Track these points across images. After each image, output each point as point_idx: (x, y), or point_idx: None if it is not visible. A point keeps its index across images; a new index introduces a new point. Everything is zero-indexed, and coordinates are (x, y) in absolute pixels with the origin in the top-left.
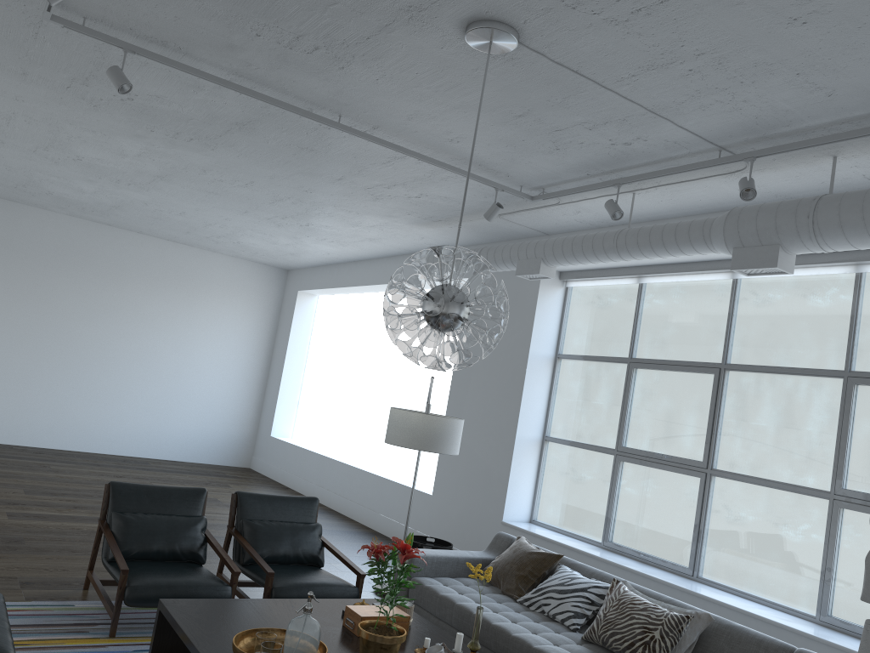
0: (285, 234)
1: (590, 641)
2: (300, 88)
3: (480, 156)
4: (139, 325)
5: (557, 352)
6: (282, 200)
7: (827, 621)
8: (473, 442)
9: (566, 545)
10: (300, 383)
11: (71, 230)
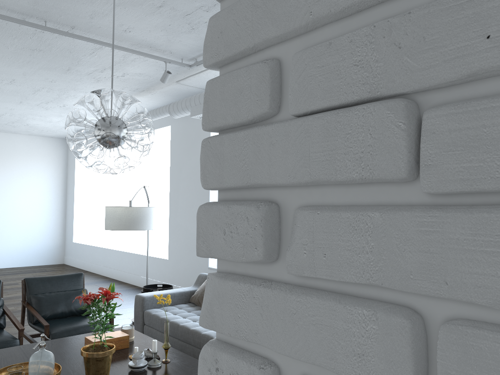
0: (54, 114)
1: None
2: (8, 3)
3: (148, 41)
4: None
5: None
6: (39, 90)
7: None
8: (186, 223)
9: None
10: (86, 207)
11: None
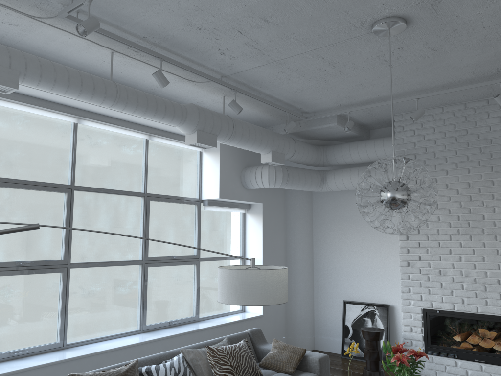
0: None
1: None
2: None
3: None
4: None
5: None
6: None
7: (146, 329)
8: None
9: None
10: None
11: None
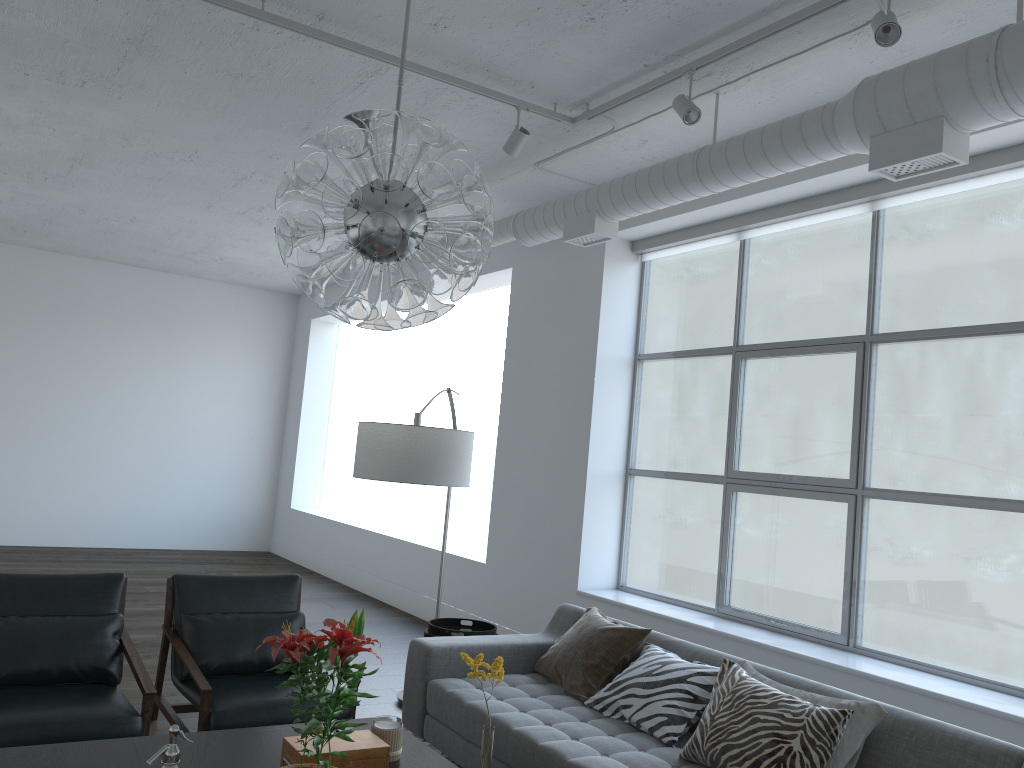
0: (273, 236)
1: (693, 761)
2: None
3: (484, 53)
4: (108, 378)
5: (637, 352)
6: (246, 178)
7: None
8: (533, 486)
9: (664, 616)
10: (324, 437)
11: (6, 262)
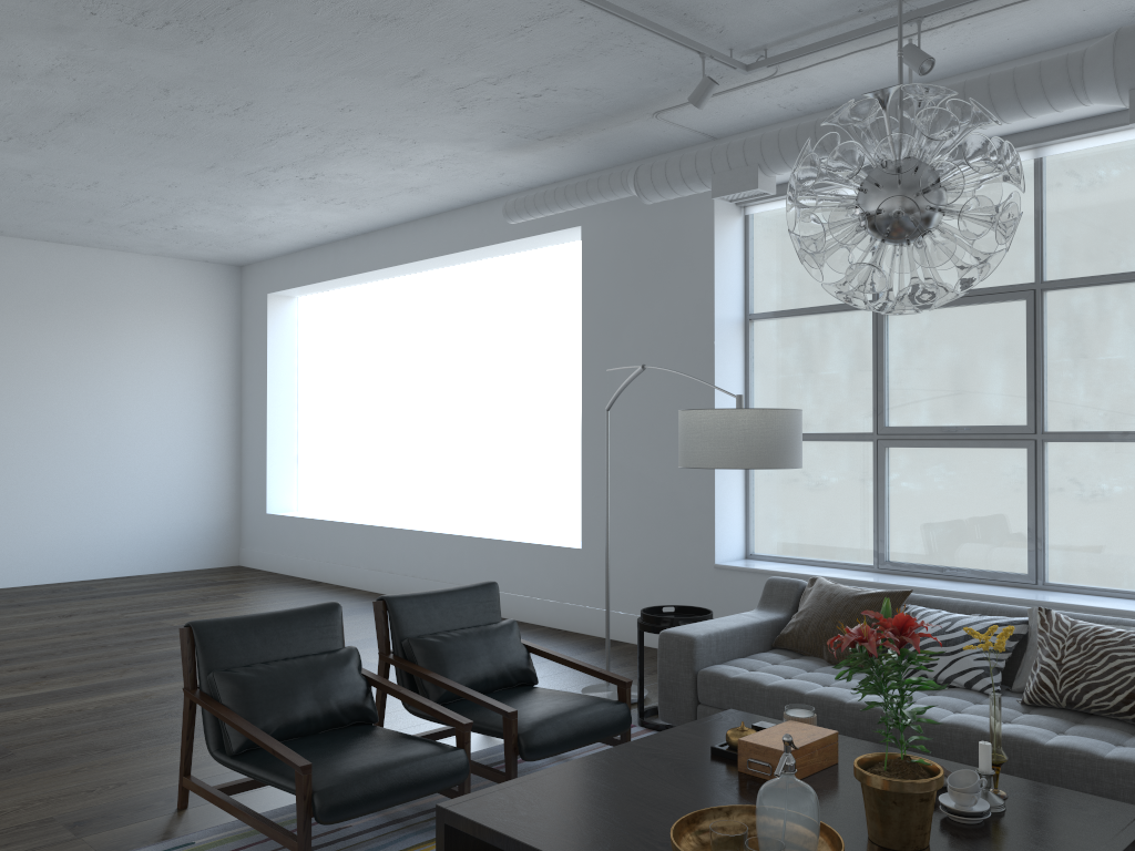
0: (267, 200)
1: (1041, 705)
2: None
3: None
4: (29, 380)
5: (747, 312)
6: (290, 133)
7: None
8: (640, 462)
9: (835, 578)
10: (295, 429)
11: None
